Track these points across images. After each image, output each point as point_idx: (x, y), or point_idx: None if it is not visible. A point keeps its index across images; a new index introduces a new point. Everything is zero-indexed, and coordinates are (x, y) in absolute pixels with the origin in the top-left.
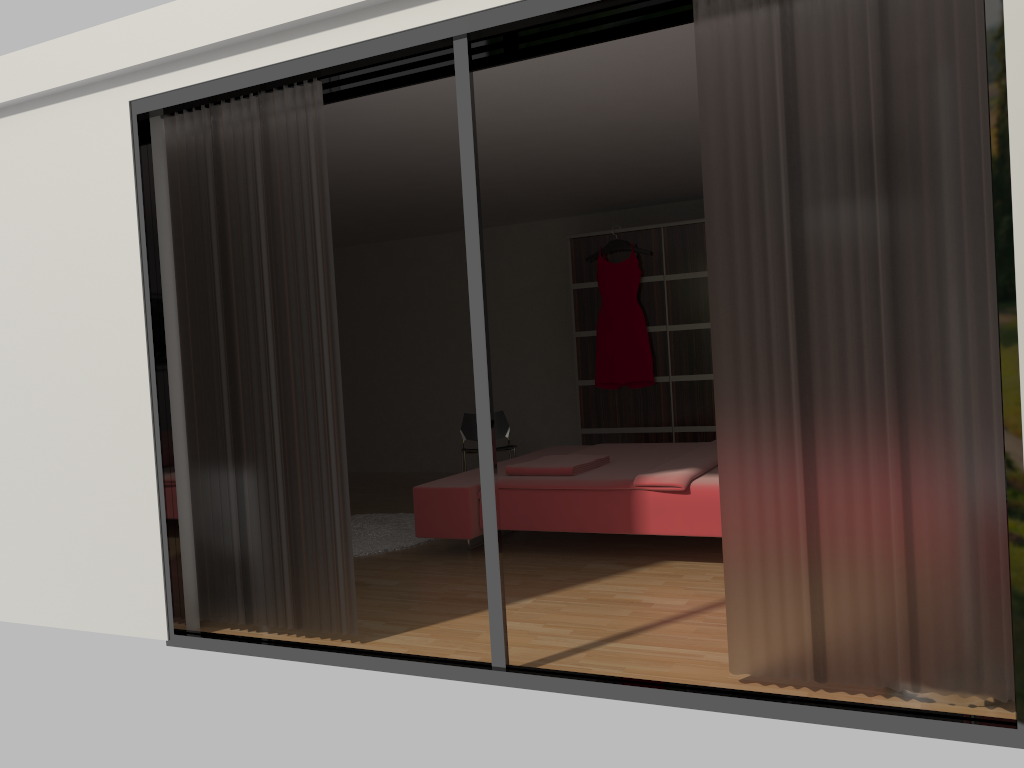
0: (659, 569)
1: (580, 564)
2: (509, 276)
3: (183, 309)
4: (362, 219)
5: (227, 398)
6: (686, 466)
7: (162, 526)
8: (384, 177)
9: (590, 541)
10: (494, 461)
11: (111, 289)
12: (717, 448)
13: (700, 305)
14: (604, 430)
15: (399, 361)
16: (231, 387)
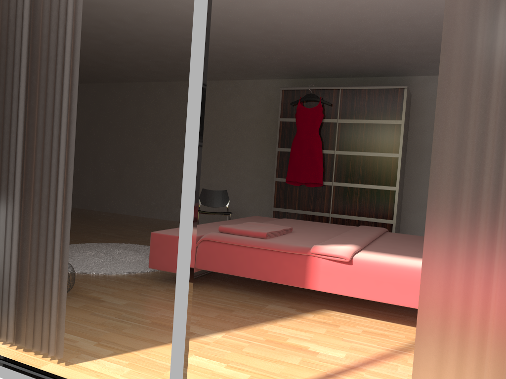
0: (321, 317)
1: (263, 304)
2: (242, 111)
3: None
4: (155, 60)
5: None
6: (348, 242)
7: None
8: (166, 22)
9: (271, 285)
10: (194, 223)
11: None
12: (424, 240)
13: (357, 140)
14: (287, 210)
15: (170, 154)
16: None
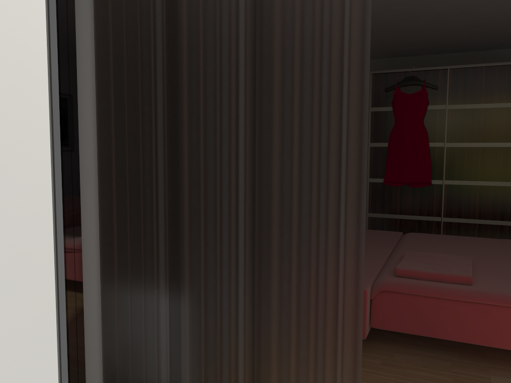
0: None
1: (481, 376)
2: None
3: (104, 77)
4: None
5: (163, 207)
6: None
7: (62, 382)
8: None
9: None
10: None
11: (0, 38)
12: None
13: (474, 129)
14: (386, 215)
15: None
16: (171, 192)
